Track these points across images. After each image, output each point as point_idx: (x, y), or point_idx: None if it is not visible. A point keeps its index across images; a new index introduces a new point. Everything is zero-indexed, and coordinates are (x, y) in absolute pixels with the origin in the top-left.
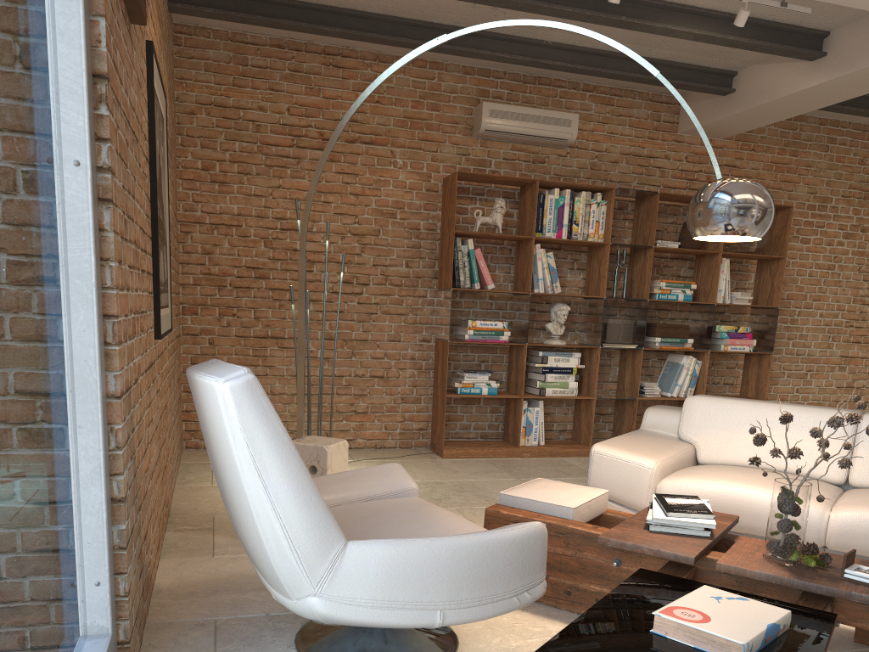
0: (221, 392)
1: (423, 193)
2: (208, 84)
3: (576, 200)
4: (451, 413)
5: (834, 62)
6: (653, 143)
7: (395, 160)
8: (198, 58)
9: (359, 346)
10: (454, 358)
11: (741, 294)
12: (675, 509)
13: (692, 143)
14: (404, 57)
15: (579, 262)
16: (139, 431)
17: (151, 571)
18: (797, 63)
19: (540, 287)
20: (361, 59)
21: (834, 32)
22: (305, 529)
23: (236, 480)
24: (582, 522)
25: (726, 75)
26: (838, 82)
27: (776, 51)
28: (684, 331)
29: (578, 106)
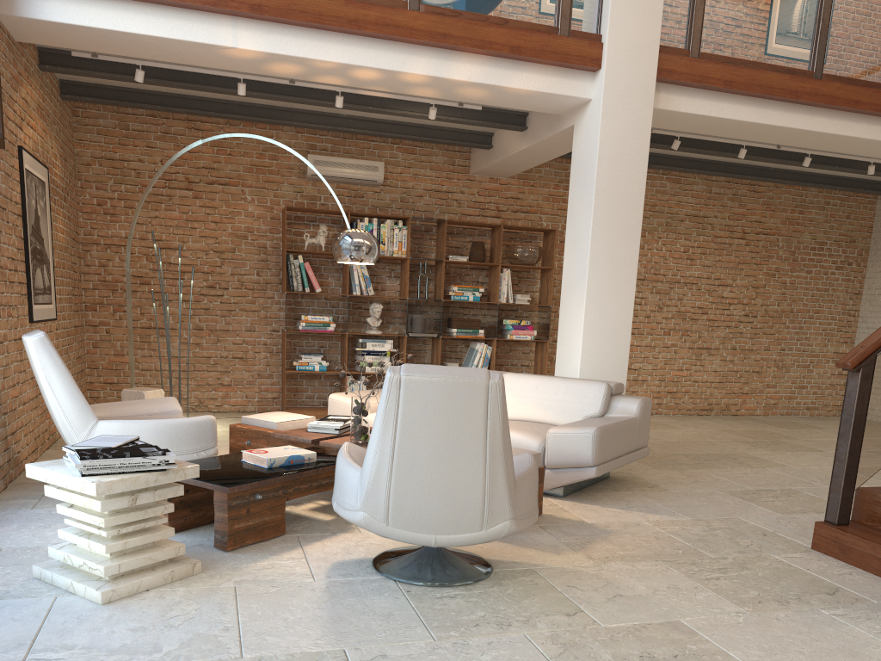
0: (29, 343)
1: (268, 220)
2: (100, 143)
3: (382, 226)
4: (298, 386)
5: (530, 134)
6: (450, 181)
7: (245, 196)
8: (92, 125)
9: (223, 335)
10: (298, 344)
11: (521, 295)
12: (324, 420)
13: (482, 181)
14: (179, 152)
15: (395, 272)
16: (5, 371)
17: (22, 459)
18: (517, 131)
19: (357, 290)
20: (215, 124)
21: (530, 113)
22: (75, 412)
23: (42, 390)
24: (280, 430)
25: (486, 135)
26: (537, 147)
27: (491, 126)
28: (476, 324)
29: (388, 155)
